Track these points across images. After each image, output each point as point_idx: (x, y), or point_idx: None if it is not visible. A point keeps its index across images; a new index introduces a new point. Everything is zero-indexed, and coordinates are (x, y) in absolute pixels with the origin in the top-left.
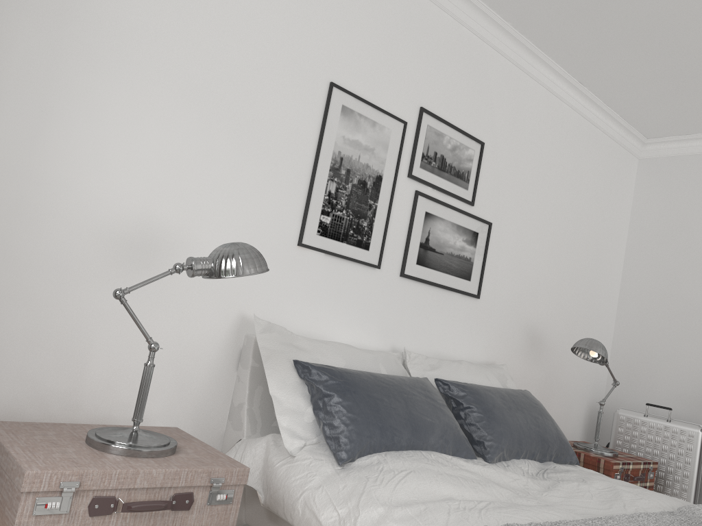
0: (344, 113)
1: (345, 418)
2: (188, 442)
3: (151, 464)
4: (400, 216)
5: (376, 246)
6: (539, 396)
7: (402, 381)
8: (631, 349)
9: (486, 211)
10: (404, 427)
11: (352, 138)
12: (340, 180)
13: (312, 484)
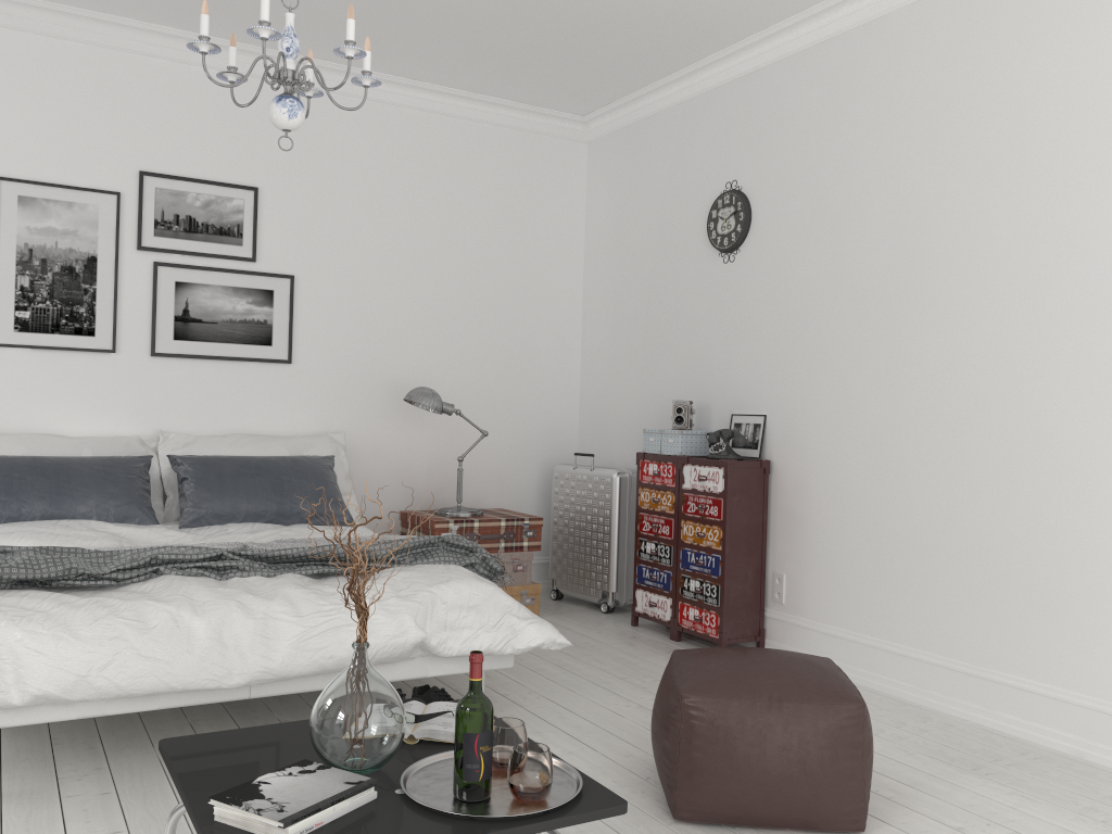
0: (23, 203)
1: None
2: None
3: None
4: (135, 293)
5: (105, 330)
6: (437, 463)
7: (78, 460)
8: (593, 390)
9: (282, 263)
10: (39, 500)
11: (40, 226)
12: (34, 272)
13: None
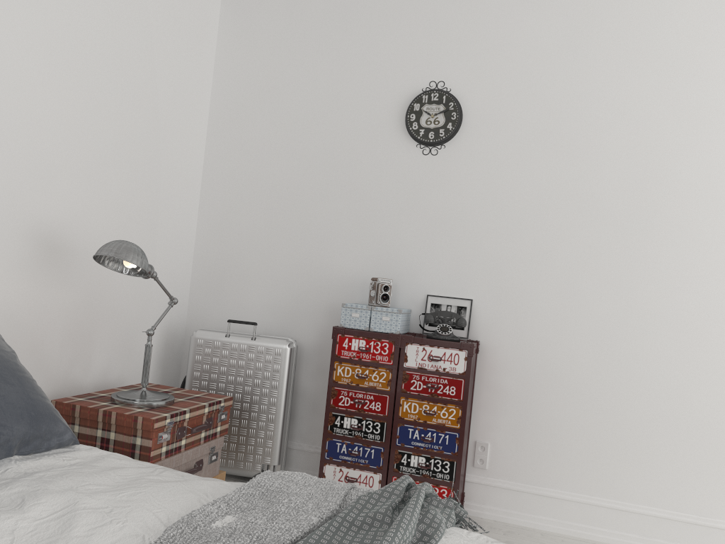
0: None
1: None
2: None
3: None
4: None
5: None
6: (72, 330)
7: None
8: (216, 252)
9: None
10: None
11: None
12: None
13: None
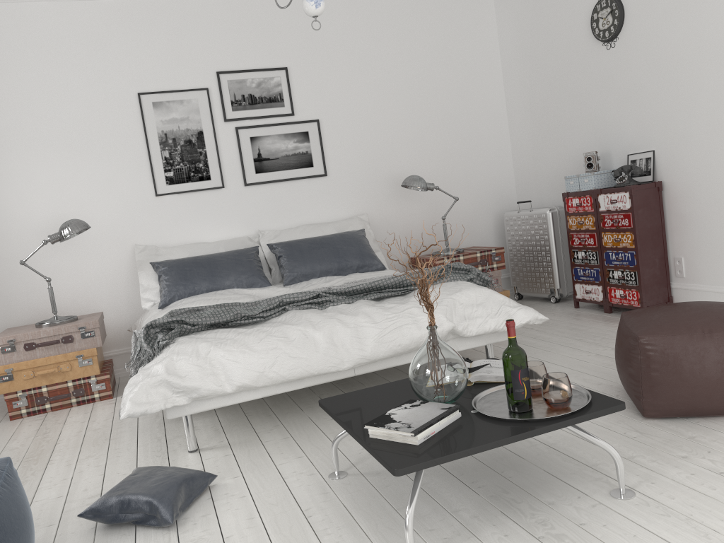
0: (155, 106)
1: (164, 285)
2: (92, 316)
3: (50, 327)
4: (228, 149)
5: (216, 175)
6: (427, 224)
7: (218, 255)
8: (522, 159)
9: (310, 113)
10: (203, 281)
11: (168, 119)
12: (170, 147)
13: (146, 320)
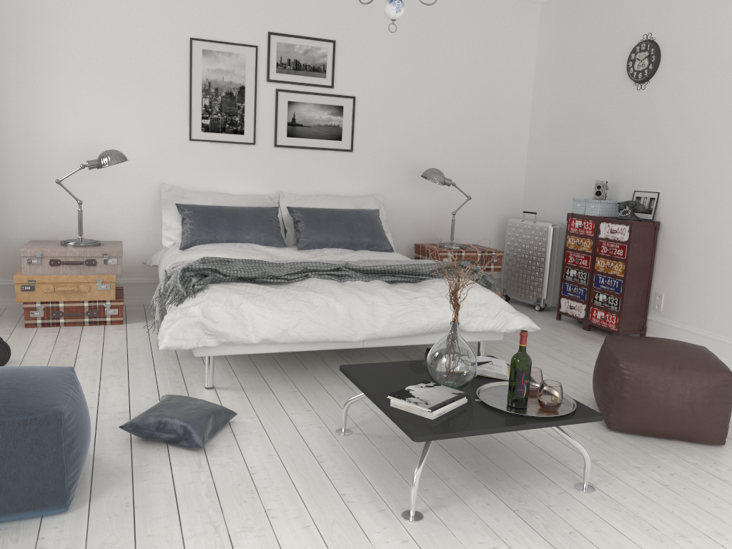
0: (205, 54)
1: (188, 228)
2: (114, 244)
3: (76, 248)
4: (265, 108)
5: (249, 131)
6: (435, 215)
7: (242, 209)
8: (535, 171)
9: (348, 89)
10: (224, 231)
11: (214, 68)
12: (211, 96)
13: (165, 258)
